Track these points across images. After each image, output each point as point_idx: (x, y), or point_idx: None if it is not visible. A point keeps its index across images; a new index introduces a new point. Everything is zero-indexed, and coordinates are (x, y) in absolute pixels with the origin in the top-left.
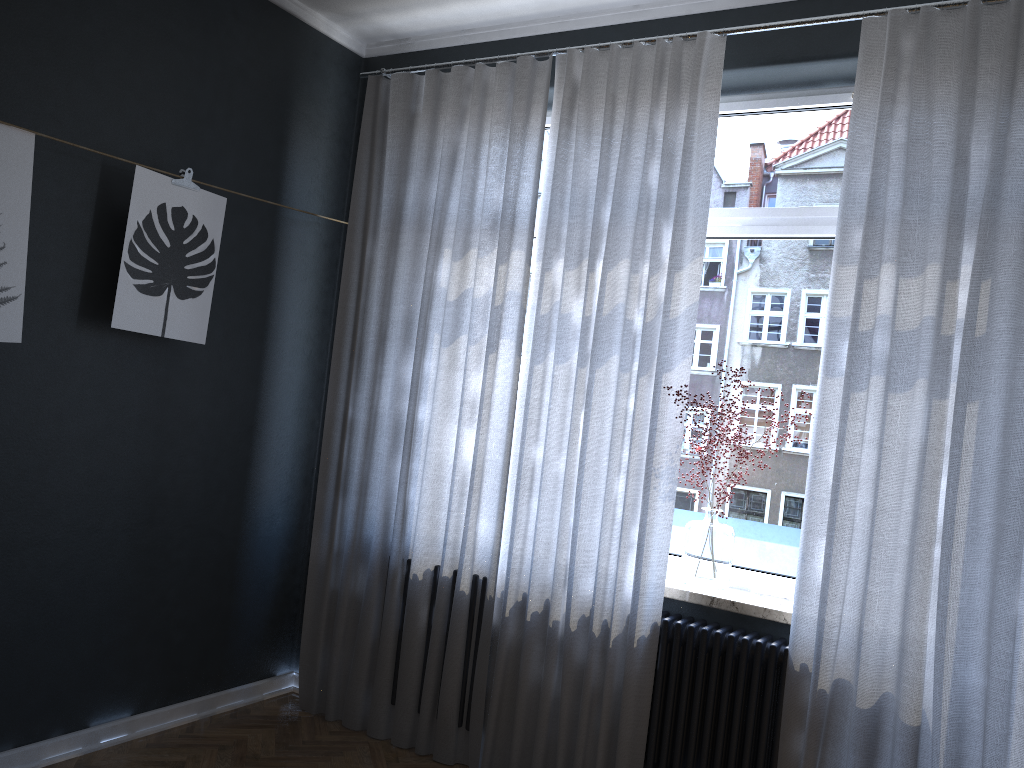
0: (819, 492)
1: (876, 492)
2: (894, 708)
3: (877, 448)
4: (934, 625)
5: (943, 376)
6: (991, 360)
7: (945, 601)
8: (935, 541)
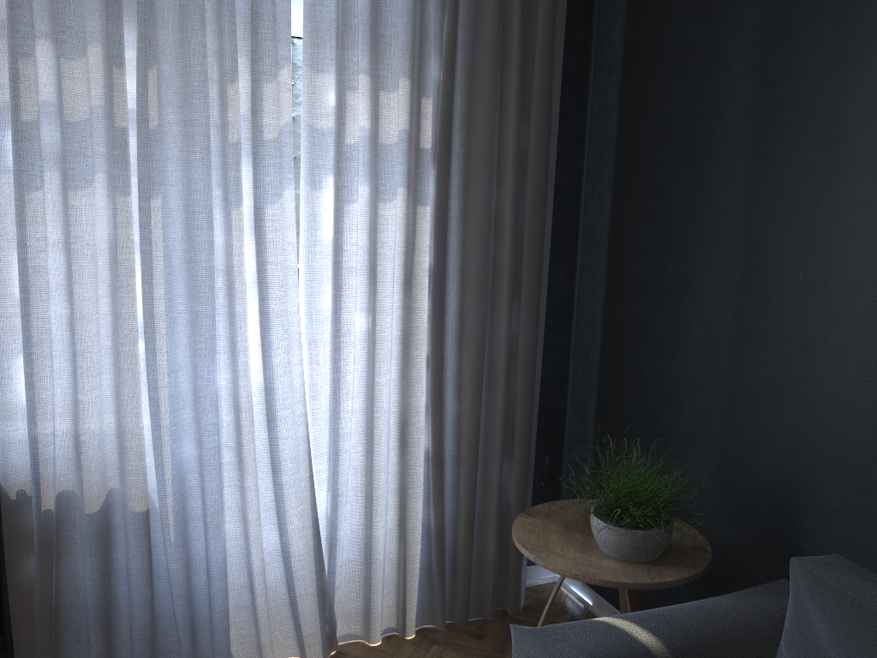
0: (6, 308)
1: (72, 299)
2: (122, 500)
3: (64, 251)
4: (147, 415)
5: (124, 171)
6: (166, 153)
7: (156, 392)
8: (139, 338)
